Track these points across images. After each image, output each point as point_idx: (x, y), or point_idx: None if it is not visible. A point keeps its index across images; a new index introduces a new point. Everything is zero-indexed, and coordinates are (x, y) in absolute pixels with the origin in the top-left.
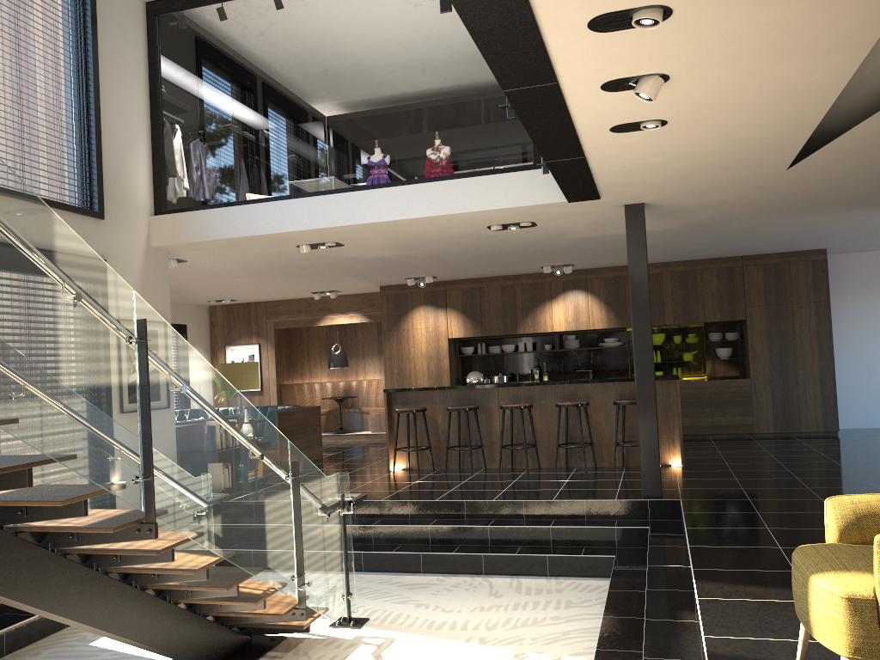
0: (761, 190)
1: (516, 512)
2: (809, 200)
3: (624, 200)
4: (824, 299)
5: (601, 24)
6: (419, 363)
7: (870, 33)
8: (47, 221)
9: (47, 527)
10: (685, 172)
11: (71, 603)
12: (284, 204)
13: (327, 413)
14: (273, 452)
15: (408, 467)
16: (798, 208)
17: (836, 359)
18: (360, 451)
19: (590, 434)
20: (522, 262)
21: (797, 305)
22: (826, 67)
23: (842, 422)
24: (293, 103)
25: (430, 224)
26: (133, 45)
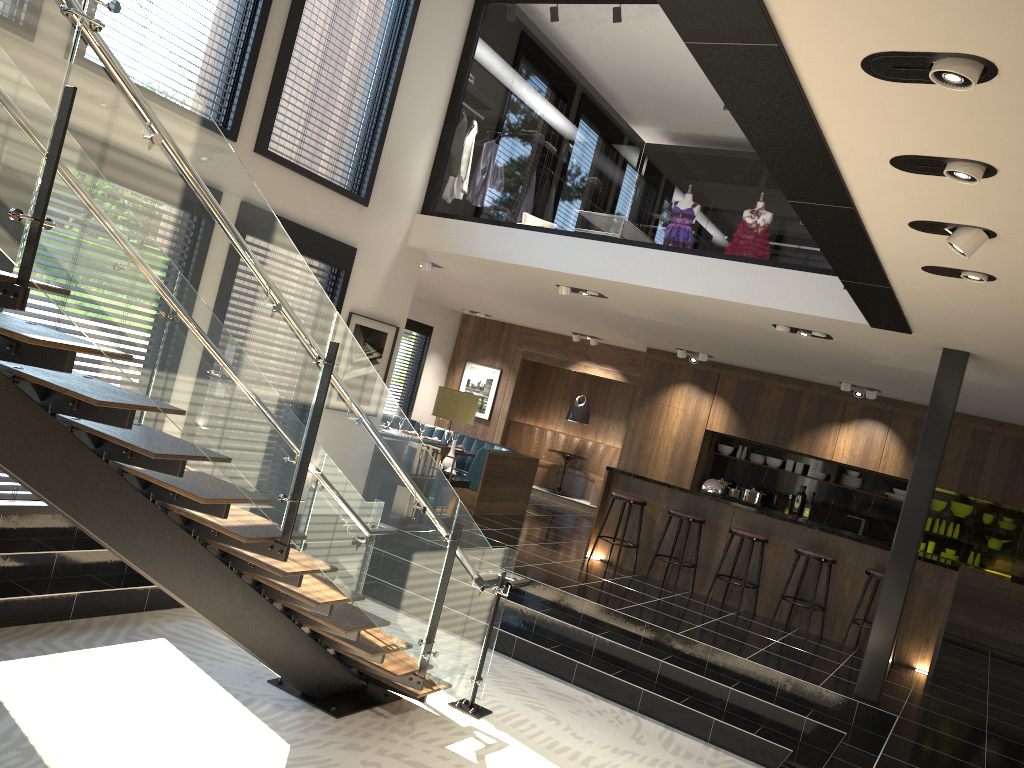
0: None
1: (699, 657)
2: None
3: (943, 343)
4: None
5: (906, 164)
6: (664, 447)
7: None
8: (269, 228)
9: (192, 515)
10: (1022, 335)
11: (197, 592)
12: (552, 239)
13: (550, 467)
14: (438, 508)
15: (607, 560)
16: None
17: None
18: (568, 522)
19: (826, 597)
20: (816, 371)
21: None
22: None
23: None
24: (630, 109)
25: (704, 304)
26: (451, 30)
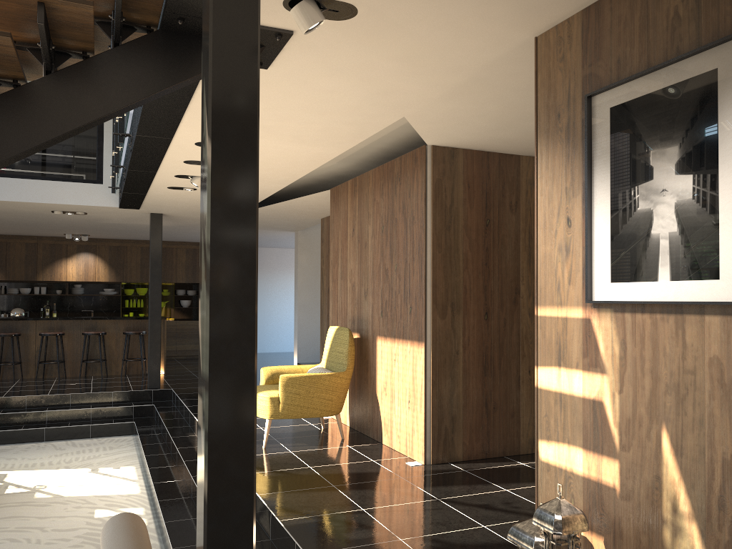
0: None
1: (65, 402)
2: None
3: (152, 211)
4: None
5: (189, 162)
6: None
7: (289, 181)
8: None
9: None
10: (193, 205)
11: None
12: None
13: None
14: None
15: None
16: None
17: None
18: None
19: (105, 353)
20: (53, 230)
21: None
22: (271, 186)
23: None
24: None
25: (12, 205)
26: None
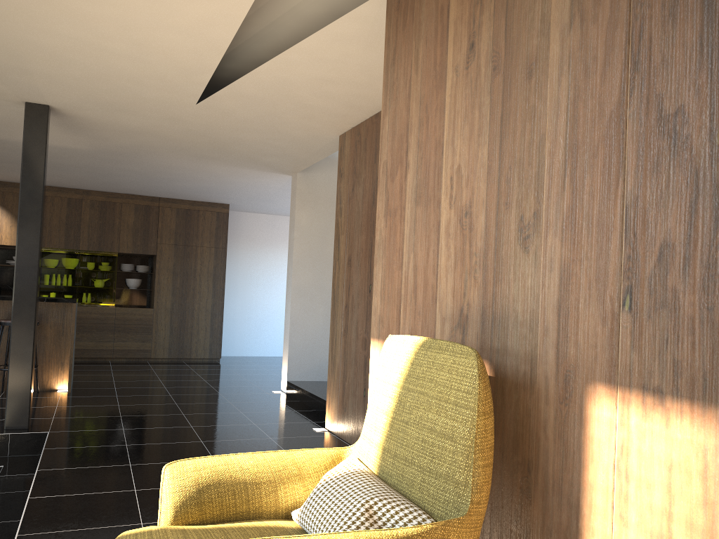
0: (174, 123)
1: None
2: (217, 148)
3: (24, 95)
4: (223, 246)
5: None
6: None
7: None
8: None
9: None
10: (91, 73)
11: None
12: None
13: None
14: None
15: None
16: (208, 155)
17: (226, 298)
18: None
19: None
20: None
21: (201, 248)
22: None
23: (225, 350)
24: None
25: None
26: None
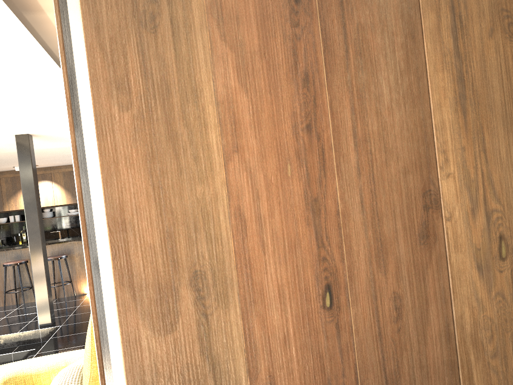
0: None
1: None
2: None
3: (10, 132)
4: None
5: None
6: None
7: (34, 47)
8: None
9: None
10: (30, 118)
11: None
12: None
13: None
14: None
15: None
16: None
17: None
18: None
19: (31, 281)
20: None
21: None
22: (34, 64)
23: None
24: None
25: None
26: None
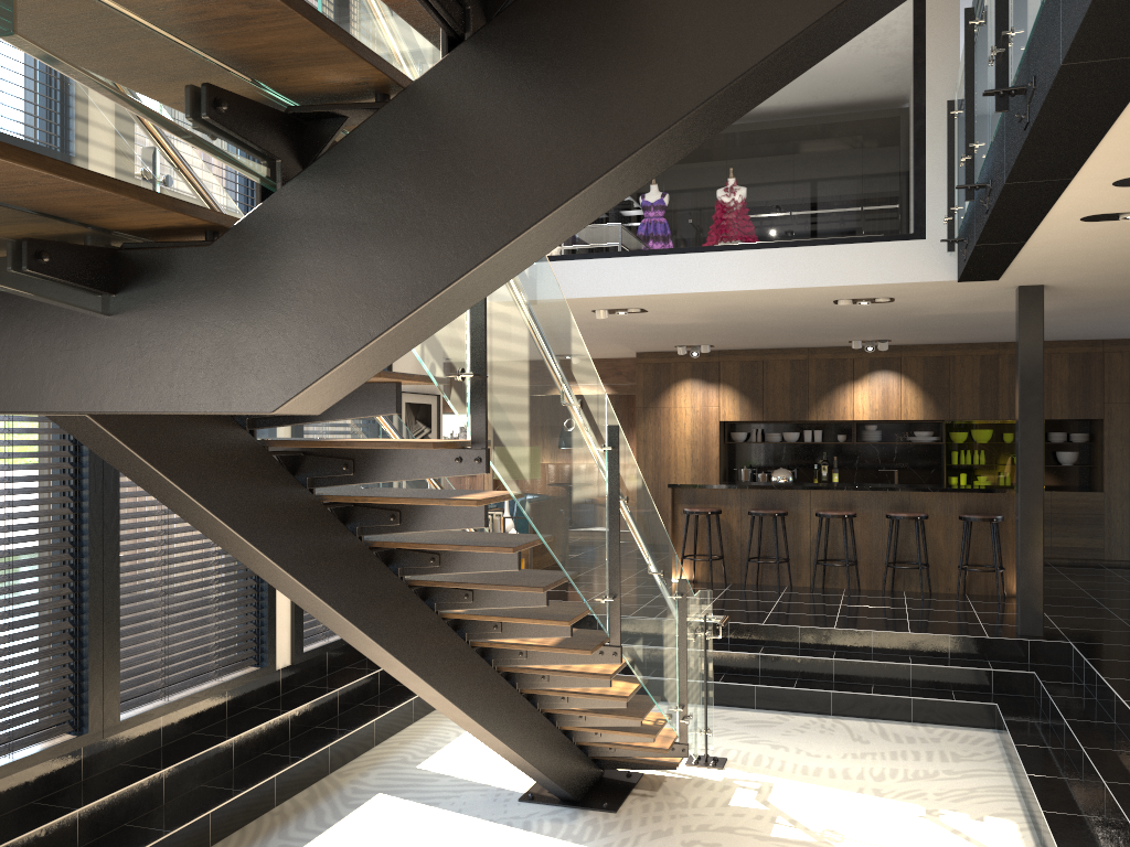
0: None
1: (863, 644)
2: None
3: (1022, 282)
4: None
5: None
6: (681, 450)
7: None
8: (568, 324)
9: (511, 644)
10: (1123, 258)
11: (503, 725)
12: (597, 264)
13: None
14: (668, 568)
15: (692, 579)
16: None
17: None
18: None
19: (926, 553)
20: (833, 335)
21: None
22: None
23: None
24: None
25: (770, 296)
26: None
